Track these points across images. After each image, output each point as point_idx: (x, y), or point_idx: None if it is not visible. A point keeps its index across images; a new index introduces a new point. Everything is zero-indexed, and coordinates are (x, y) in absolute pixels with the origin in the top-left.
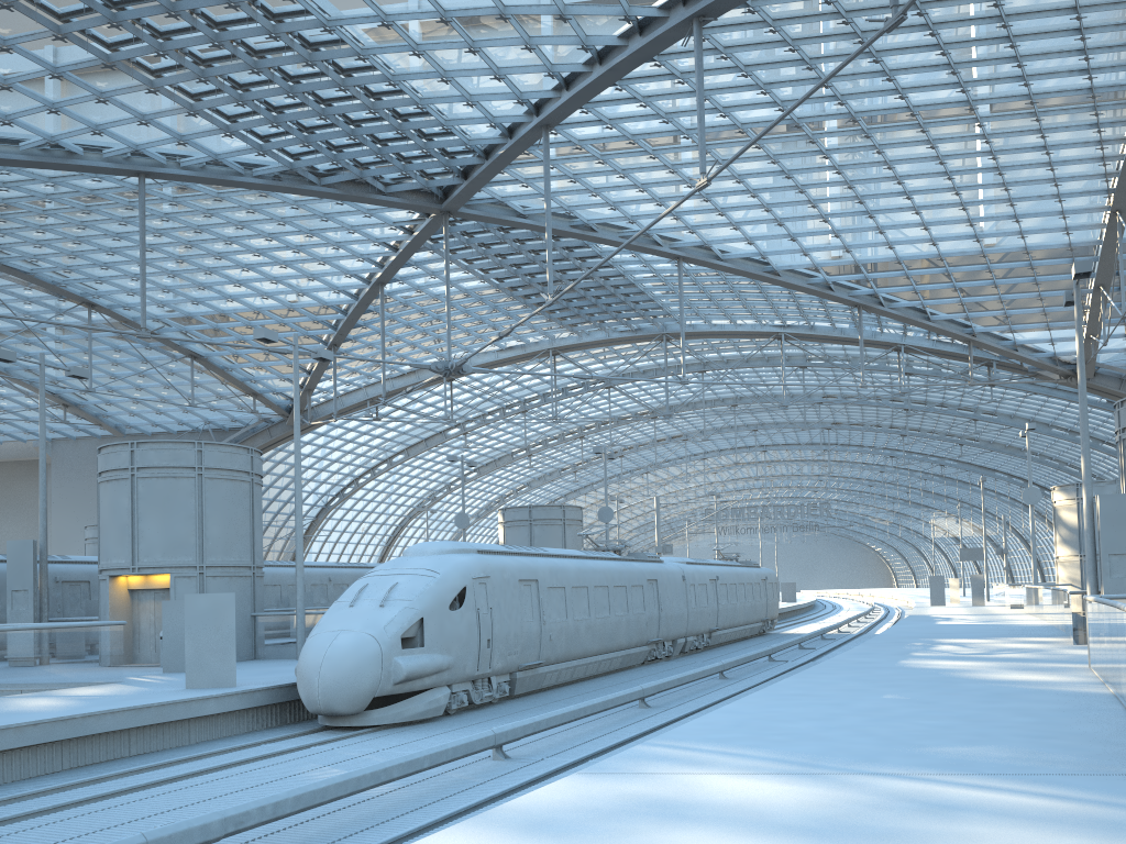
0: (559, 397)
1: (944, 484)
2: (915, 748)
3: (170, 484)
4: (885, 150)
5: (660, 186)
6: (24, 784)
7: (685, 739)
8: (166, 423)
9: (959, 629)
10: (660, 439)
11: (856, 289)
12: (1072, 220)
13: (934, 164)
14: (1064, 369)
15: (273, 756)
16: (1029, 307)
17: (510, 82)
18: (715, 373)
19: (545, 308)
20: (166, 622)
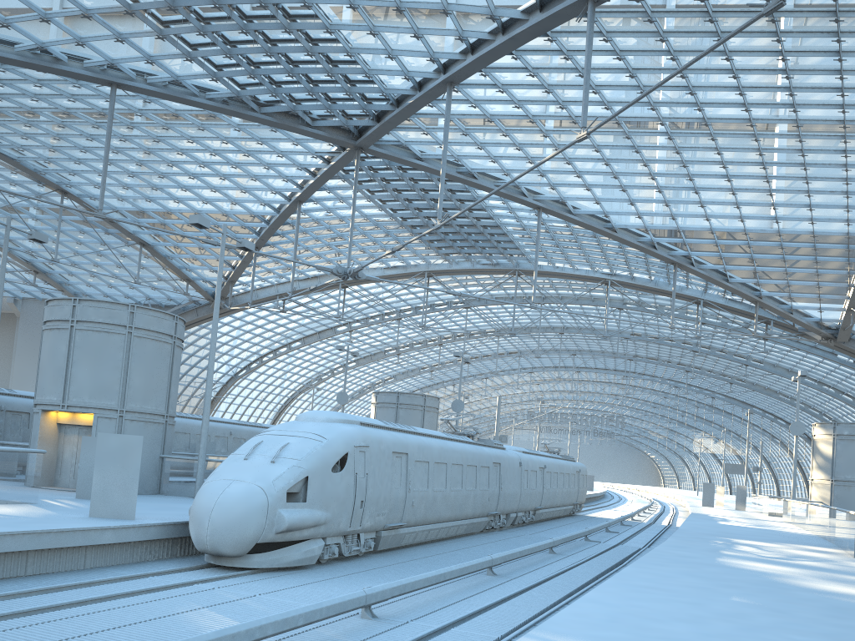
0: (427, 311)
1: (713, 412)
2: None
3: (103, 337)
4: (718, 138)
5: (533, 147)
6: None
7: (568, 633)
8: (115, 295)
9: (742, 530)
10: (500, 353)
11: (674, 250)
12: (853, 214)
13: (754, 155)
14: (826, 333)
15: (157, 590)
16: (807, 280)
17: (426, 42)
18: (550, 306)
19: (427, 238)
20: (84, 455)
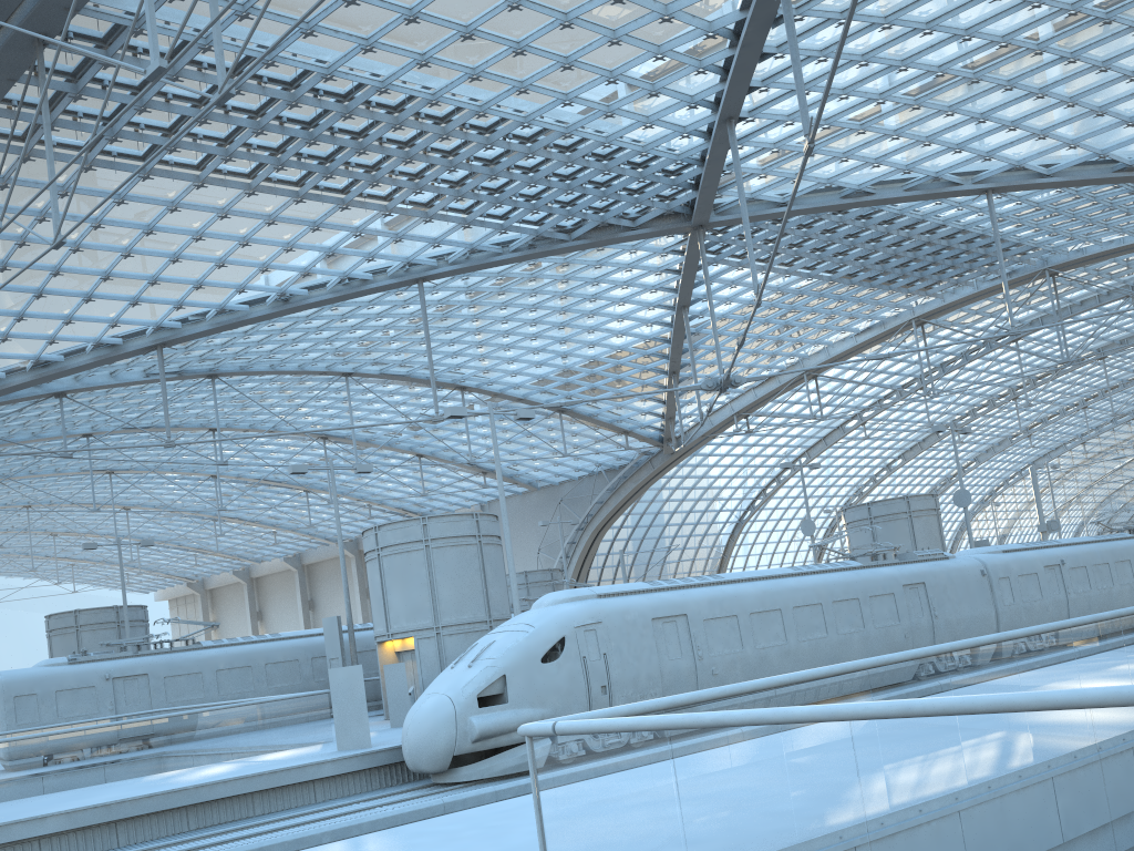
0: (958, 363)
1: None
2: None
3: (405, 558)
4: None
5: (915, 125)
6: (141, 844)
7: (402, 832)
8: (565, 472)
9: None
10: (1131, 378)
11: None
12: None
13: None
14: None
15: (337, 817)
16: None
17: (674, 92)
18: None
19: (879, 281)
20: (388, 683)
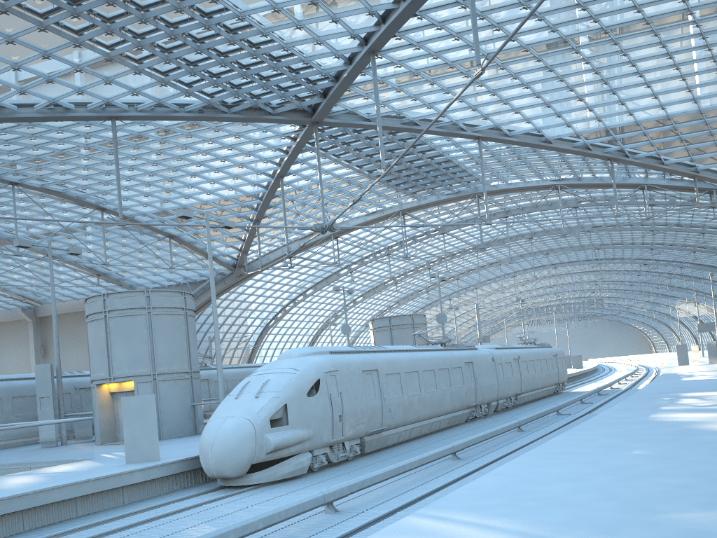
0: (410, 243)
1: (683, 280)
2: (653, 516)
3: (130, 320)
4: (620, 41)
5: (459, 88)
6: None
7: (451, 507)
8: (160, 281)
9: (699, 383)
10: (482, 265)
11: (607, 147)
12: None
13: (658, 48)
14: None
15: (173, 514)
16: None
17: (344, 24)
18: (515, 217)
19: (393, 183)
20: None
